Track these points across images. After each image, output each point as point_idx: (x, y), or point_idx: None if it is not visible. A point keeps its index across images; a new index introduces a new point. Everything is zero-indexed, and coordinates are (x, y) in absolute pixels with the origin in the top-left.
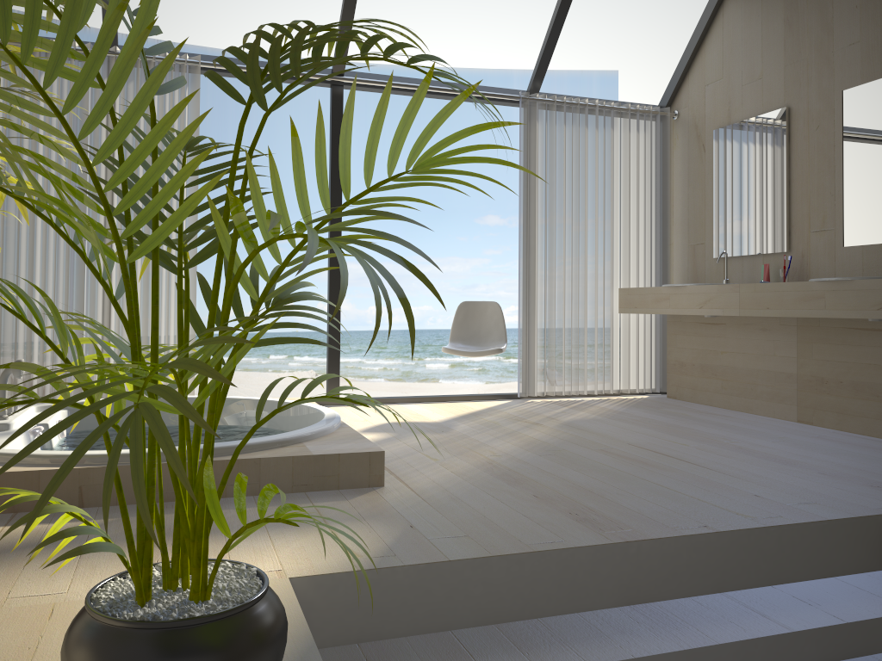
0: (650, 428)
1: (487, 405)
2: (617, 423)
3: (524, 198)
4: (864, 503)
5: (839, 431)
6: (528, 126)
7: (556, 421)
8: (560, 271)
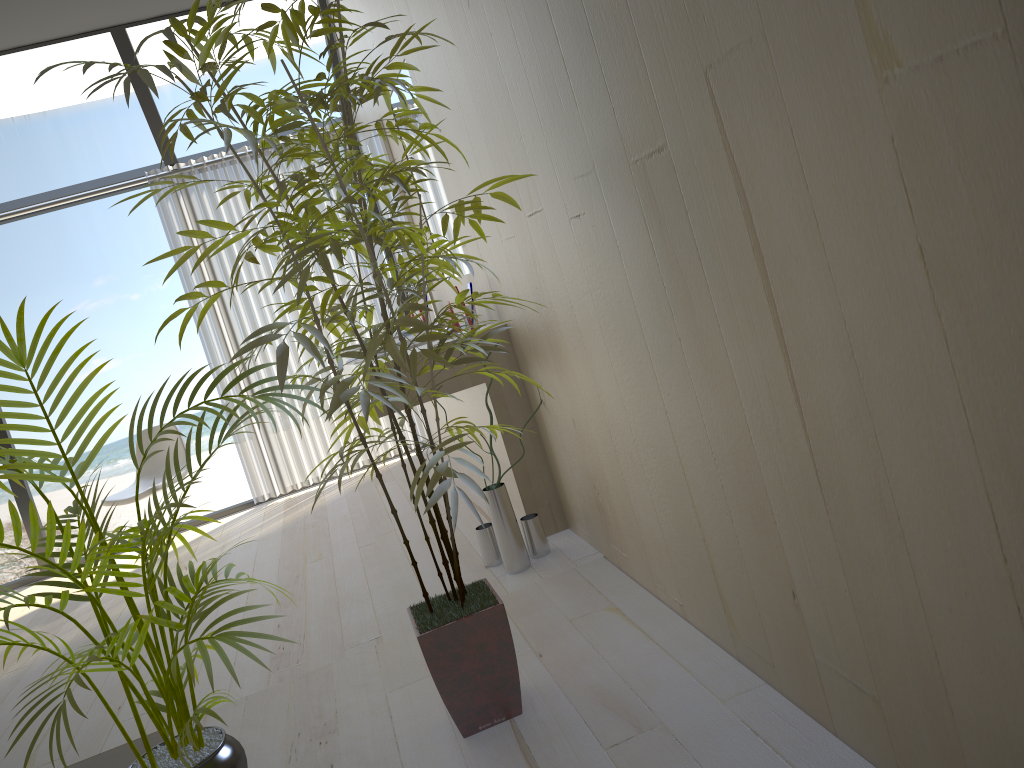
0: (287, 545)
1: (207, 530)
2: (269, 543)
3: (191, 288)
4: (197, 700)
5: (479, 496)
6: (167, 207)
7: (216, 554)
8: (263, 353)
